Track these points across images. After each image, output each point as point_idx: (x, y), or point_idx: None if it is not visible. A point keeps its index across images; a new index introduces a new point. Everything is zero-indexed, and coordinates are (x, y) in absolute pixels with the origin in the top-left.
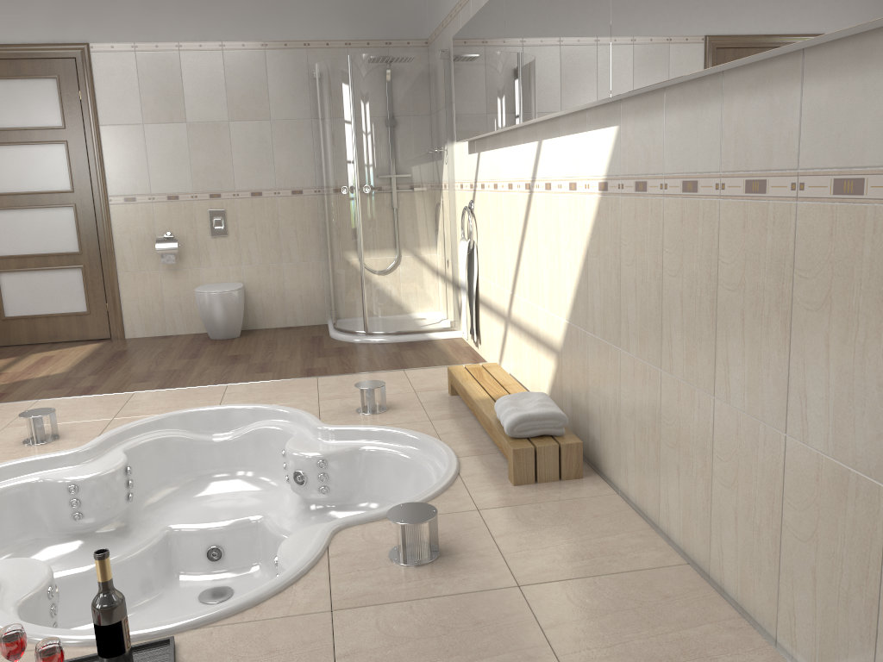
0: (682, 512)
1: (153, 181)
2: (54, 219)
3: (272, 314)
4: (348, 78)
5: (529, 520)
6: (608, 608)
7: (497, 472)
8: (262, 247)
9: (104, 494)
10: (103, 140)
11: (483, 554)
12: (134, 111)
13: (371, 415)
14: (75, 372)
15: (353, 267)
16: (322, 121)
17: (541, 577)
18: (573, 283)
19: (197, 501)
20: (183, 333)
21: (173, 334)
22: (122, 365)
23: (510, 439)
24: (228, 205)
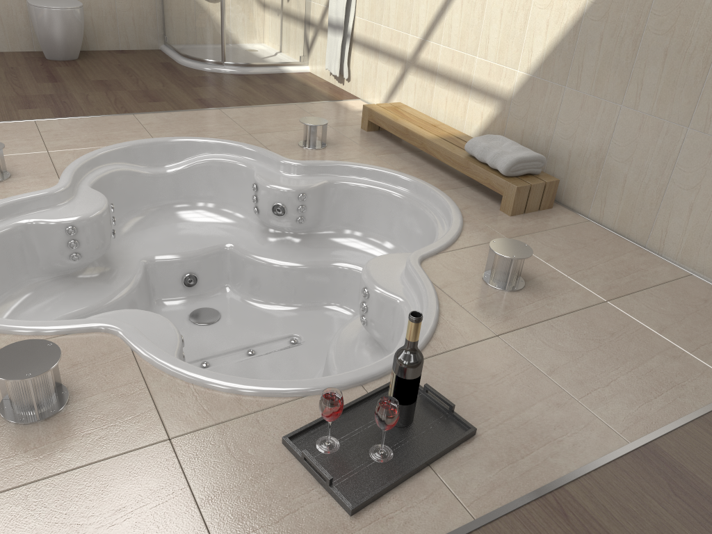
0: (687, 237)
1: None
2: None
3: (103, 35)
4: None
5: (553, 245)
6: (680, 313)
7: (485, 205)
8: None
9: (100, 233)
10: None
11: (553, 277)
12: None
13: (317, 150)
14: None
15: None
16: None
17: (612, 292)
18: (548, 41)
19: (150, 232)
20: (6, 50)
21: None
22: None
23: (504, 177)
24: None
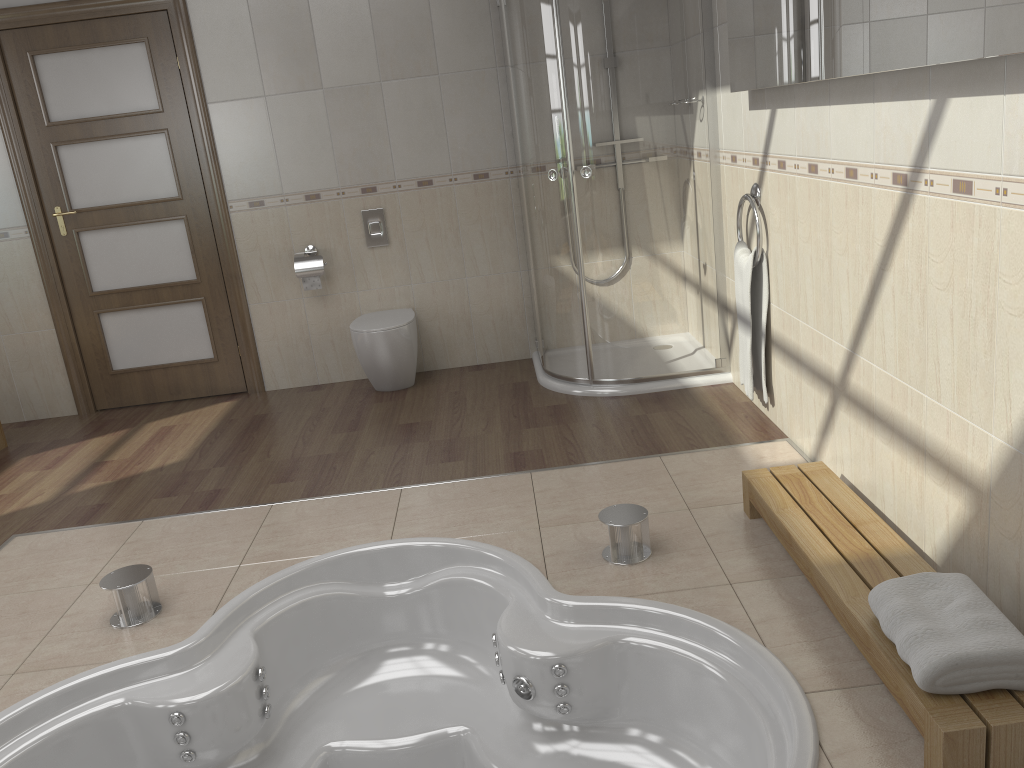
0: None
1: (285, 176)
2: (161, 237)
3: (455, 348)
4: (552, 2)
5: None
6: None
7: (896, 746)
8: (437, 258)
9: (225, 720)
10: (214, 123)
11: None
12: (252, 79)
13: (627, 566)
14: (197, 460)
15: (568, 288)
16: (515, 73)
17: None
18: None
19: (367, 689)
20: (339, 380)
21: (327, 383)
22: (258, 444)
23: (927, 695)
24: (388, 202)
